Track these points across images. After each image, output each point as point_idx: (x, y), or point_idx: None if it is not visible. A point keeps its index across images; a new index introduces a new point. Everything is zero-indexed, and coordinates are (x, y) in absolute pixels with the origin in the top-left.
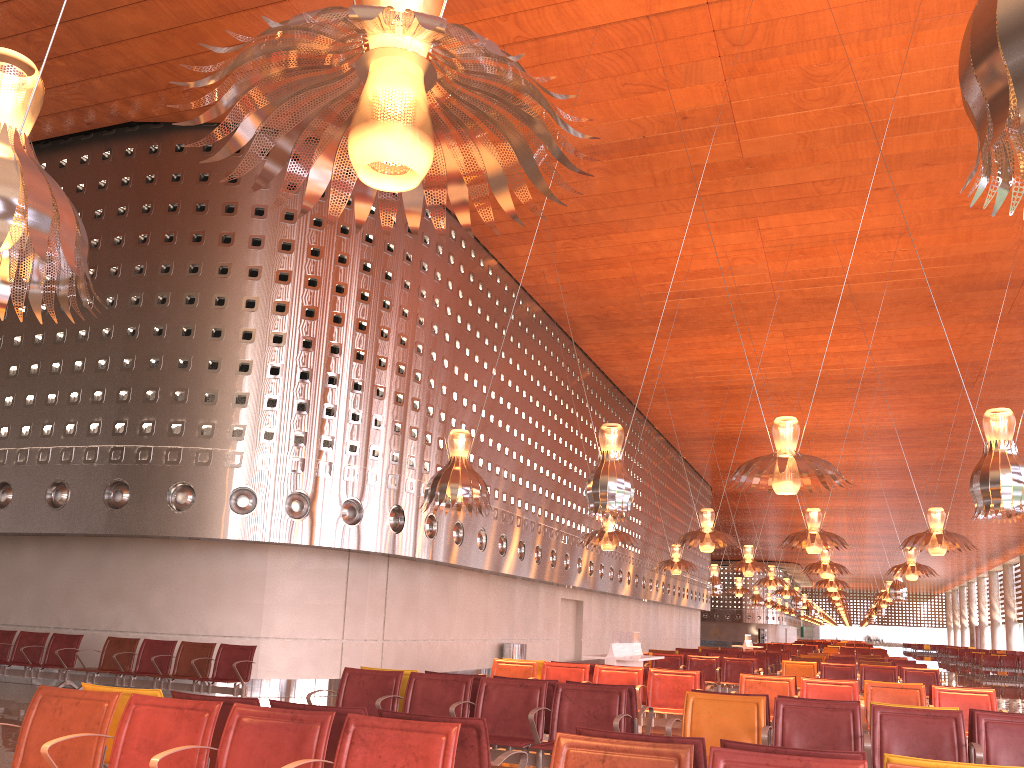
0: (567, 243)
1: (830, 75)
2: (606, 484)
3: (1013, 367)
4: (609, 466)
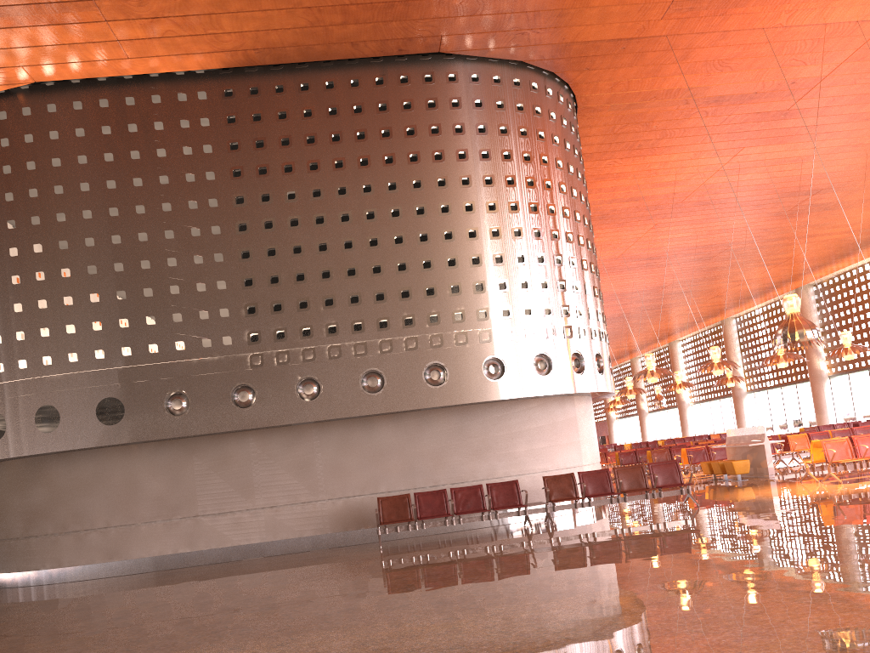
0: (612, 161)
1: None
2: None
3: (746, 245)
4: None
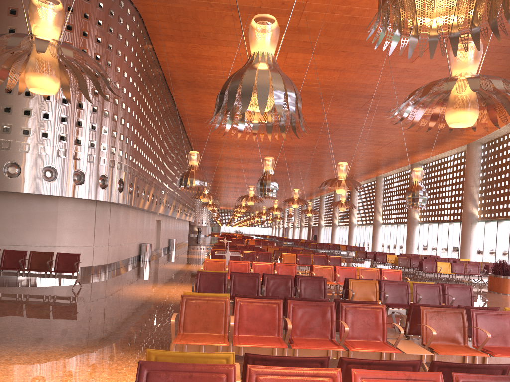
0: (194, 45)
1: (352, 2)
2: (270, 185)
3: (350, 128)
4: (270, 176)
